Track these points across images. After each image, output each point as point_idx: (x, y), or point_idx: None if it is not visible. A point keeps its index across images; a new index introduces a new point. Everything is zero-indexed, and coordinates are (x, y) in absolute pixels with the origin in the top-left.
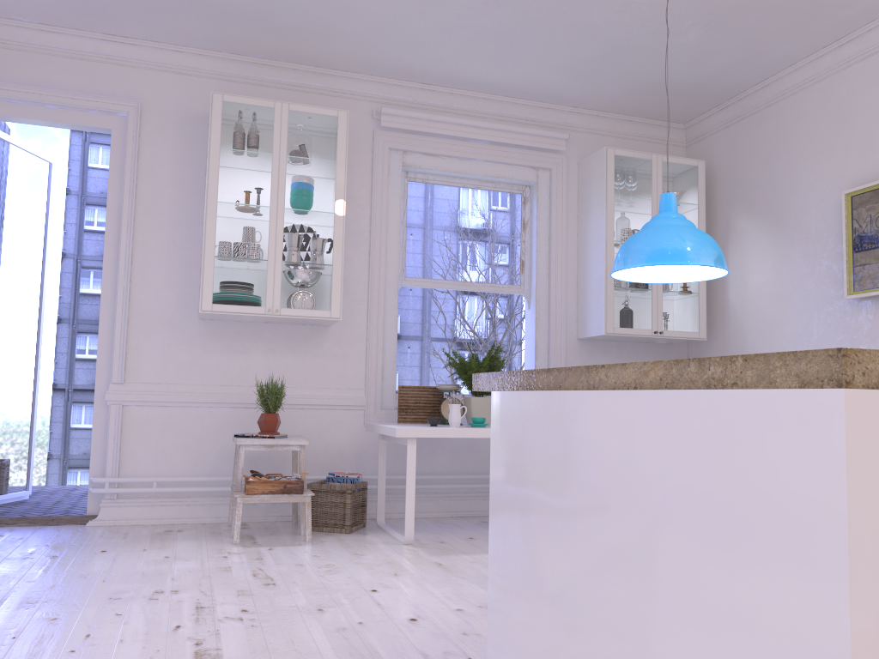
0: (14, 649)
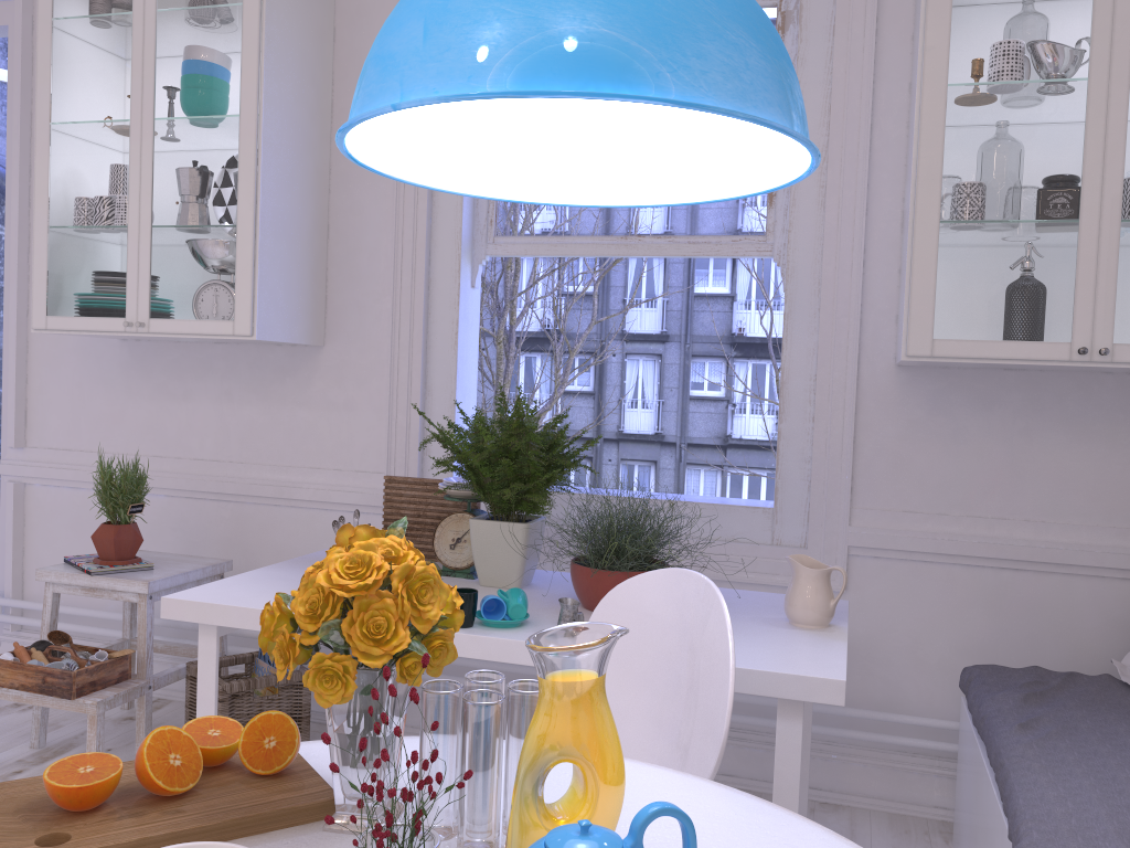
0: None
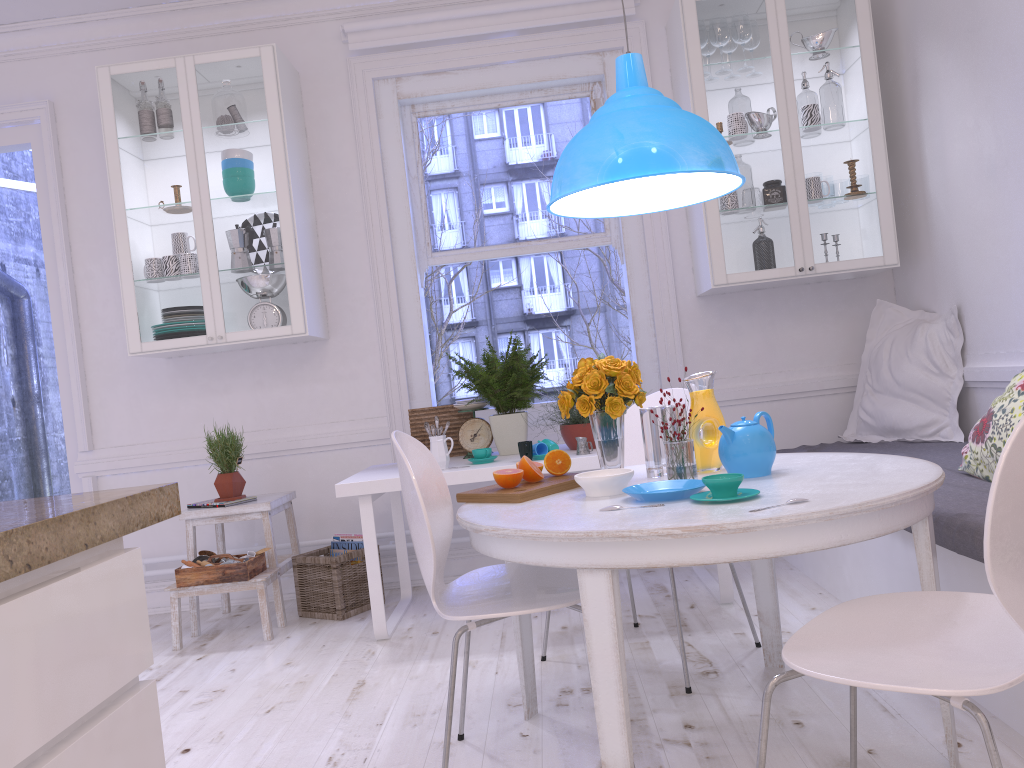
0: None
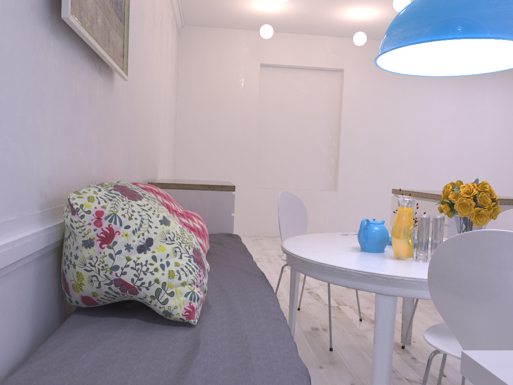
0: None
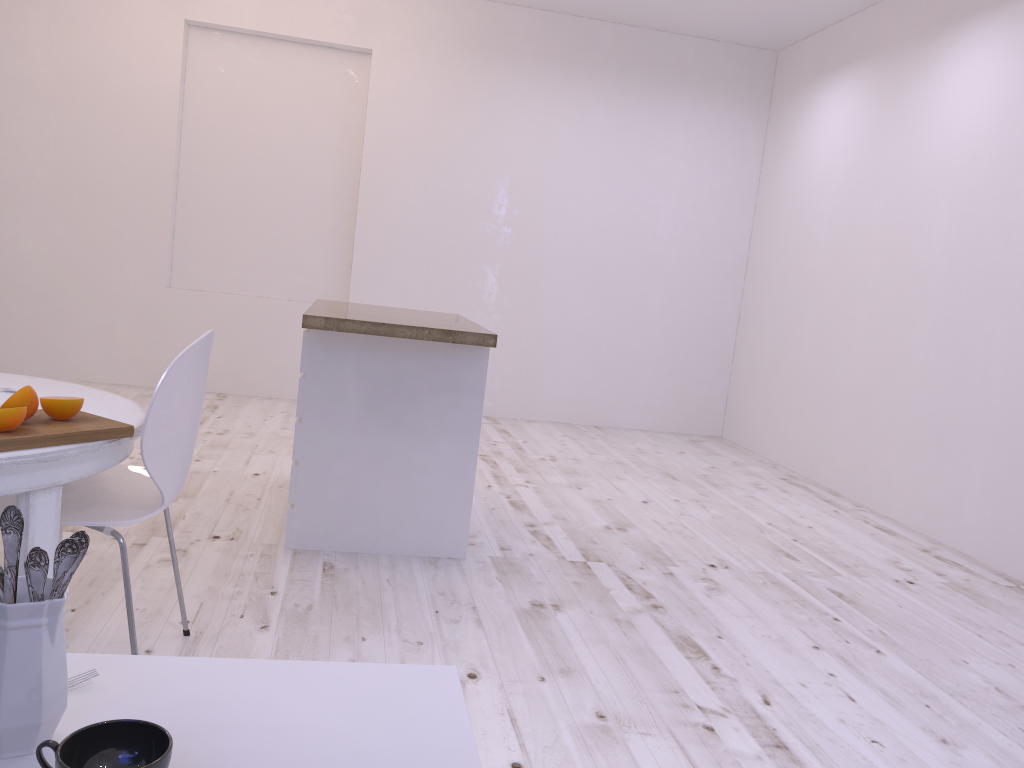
0: (893, 685)
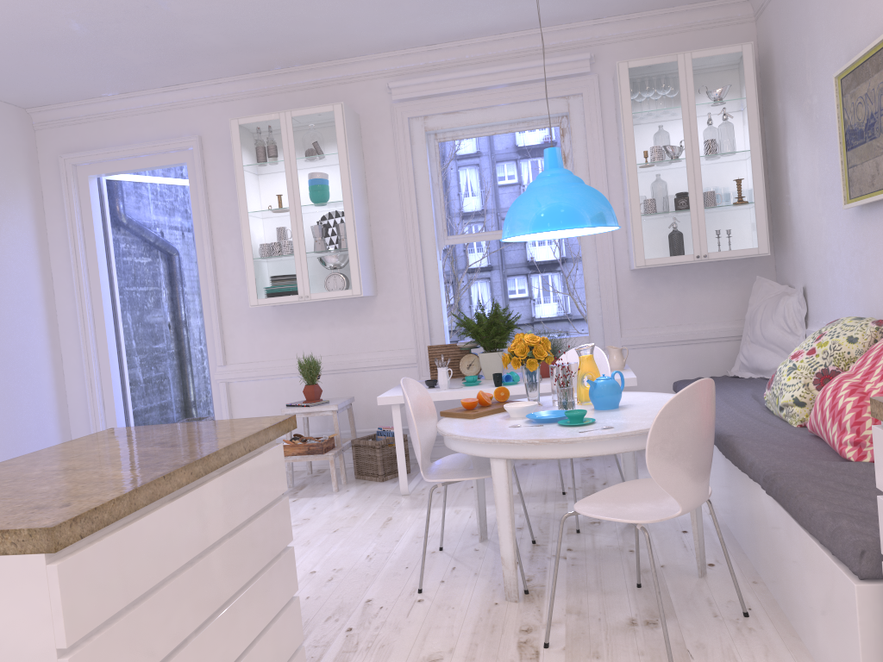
0: None
